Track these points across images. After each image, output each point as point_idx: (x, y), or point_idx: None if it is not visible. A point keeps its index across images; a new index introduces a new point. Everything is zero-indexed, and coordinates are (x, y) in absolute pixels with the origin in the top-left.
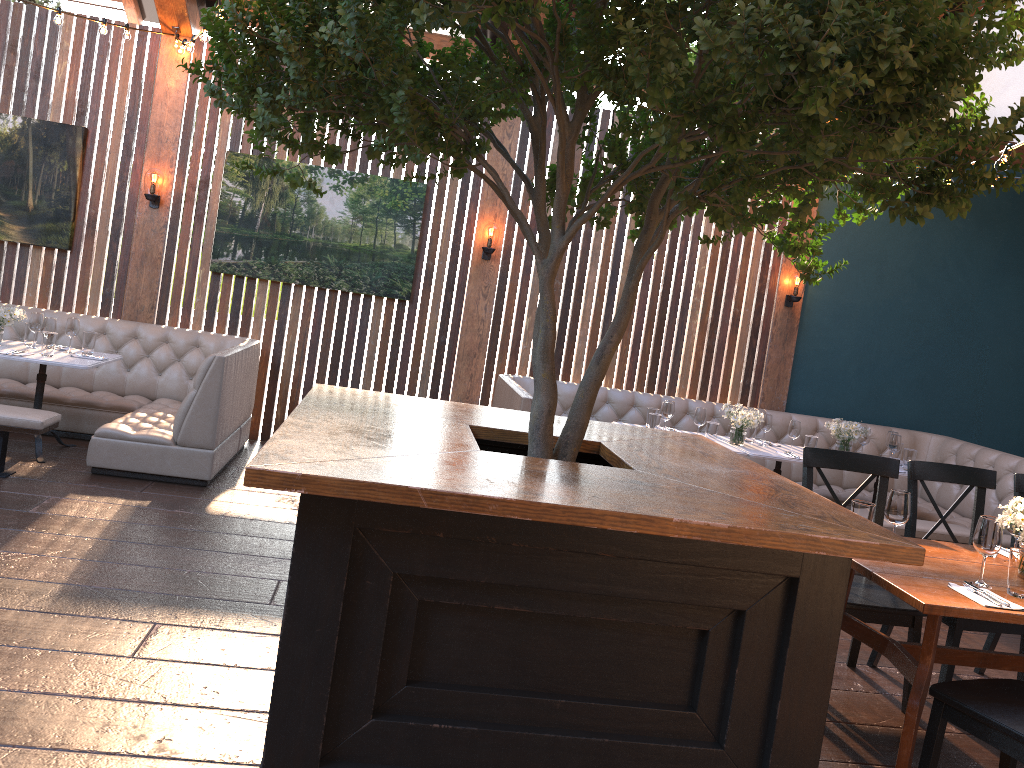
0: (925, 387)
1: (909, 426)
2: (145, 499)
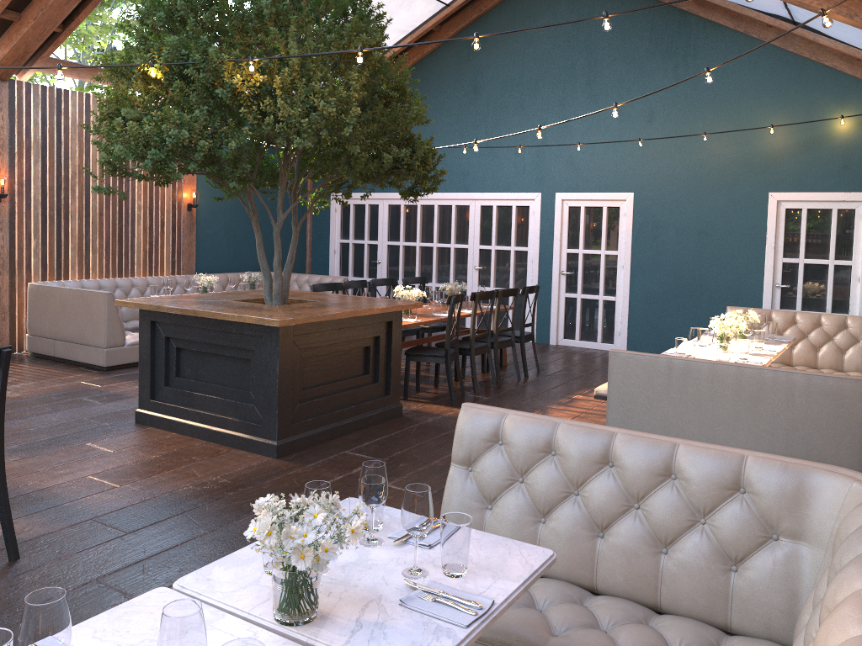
0: None
1: (254, 270)
2: None
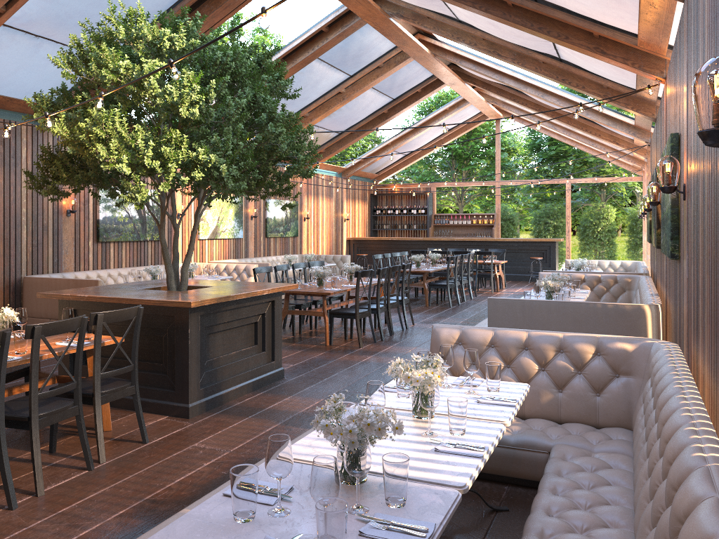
0: None
1: None
2: None
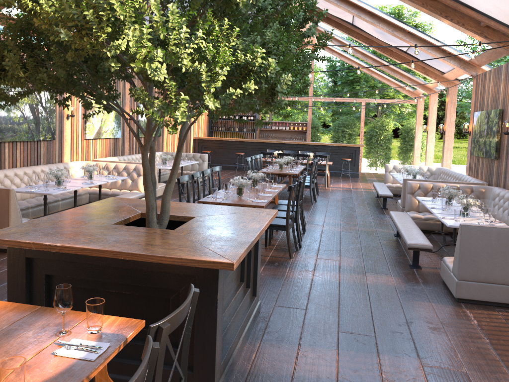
0: None
1: None
2: (410, 289)
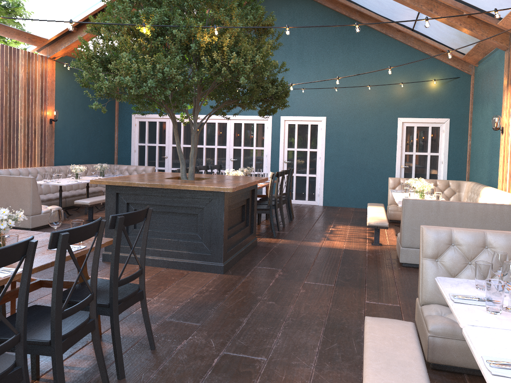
0: (89, 148)
1: (86, 163)
2: None
